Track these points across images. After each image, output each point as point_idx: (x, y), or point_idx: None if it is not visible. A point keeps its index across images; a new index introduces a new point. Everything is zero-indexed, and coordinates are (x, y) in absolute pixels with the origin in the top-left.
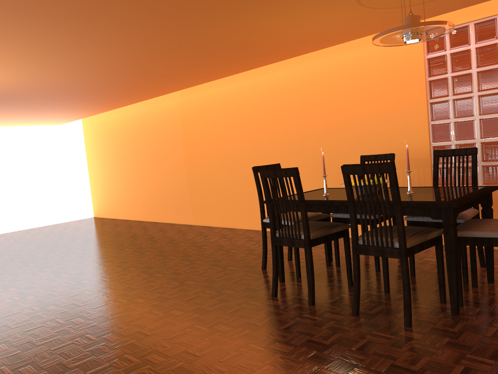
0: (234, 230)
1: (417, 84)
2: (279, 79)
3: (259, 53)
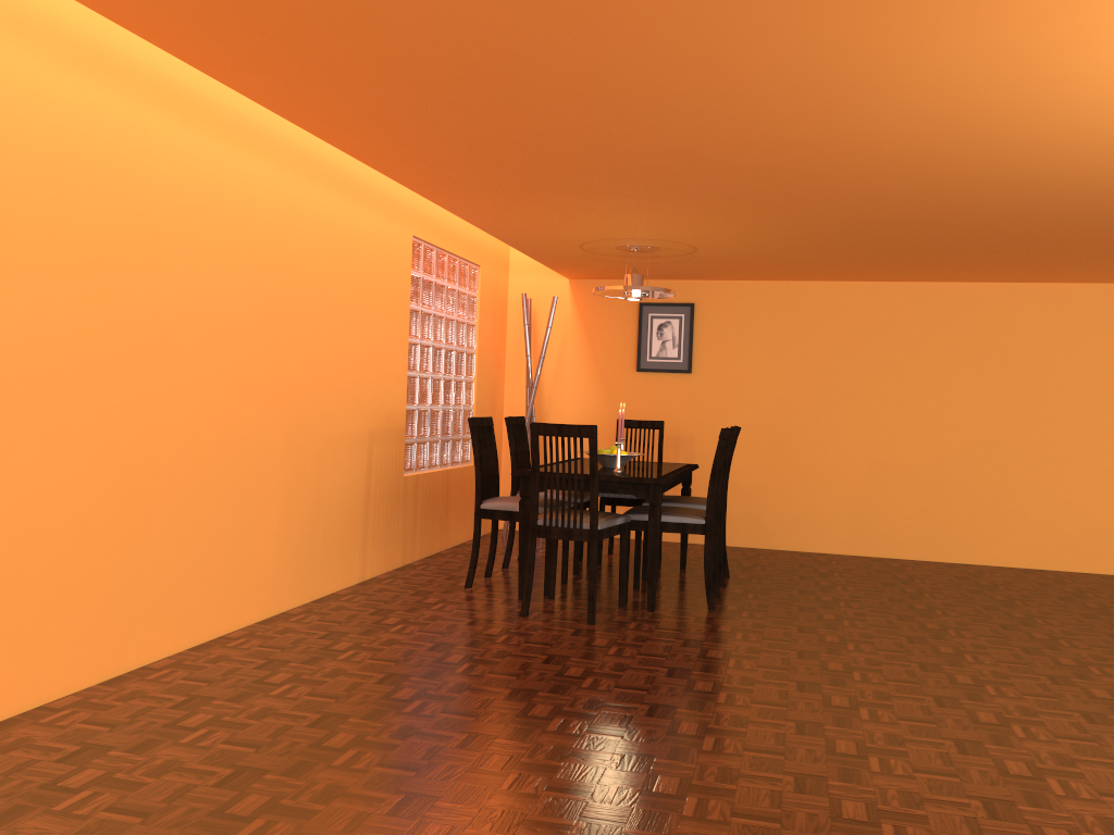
0: (95, 701)
1: (405, 309)
2: (247, 179)
3: (516, 189)
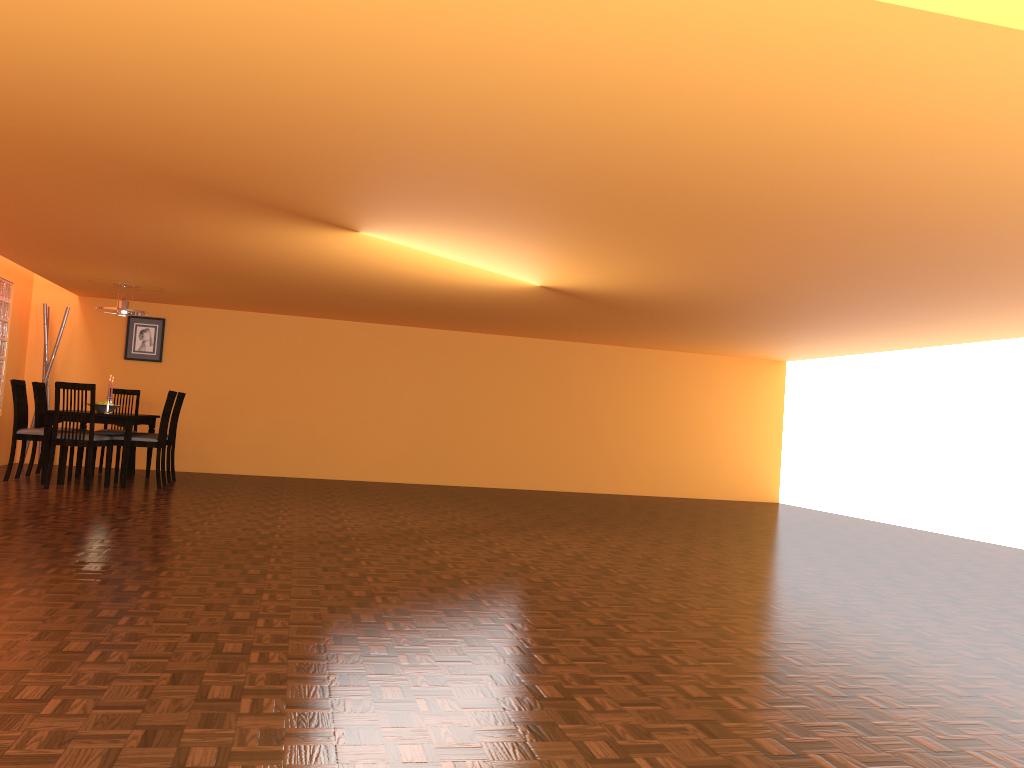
0: None
1: None
2: None
3: (54, 255)
